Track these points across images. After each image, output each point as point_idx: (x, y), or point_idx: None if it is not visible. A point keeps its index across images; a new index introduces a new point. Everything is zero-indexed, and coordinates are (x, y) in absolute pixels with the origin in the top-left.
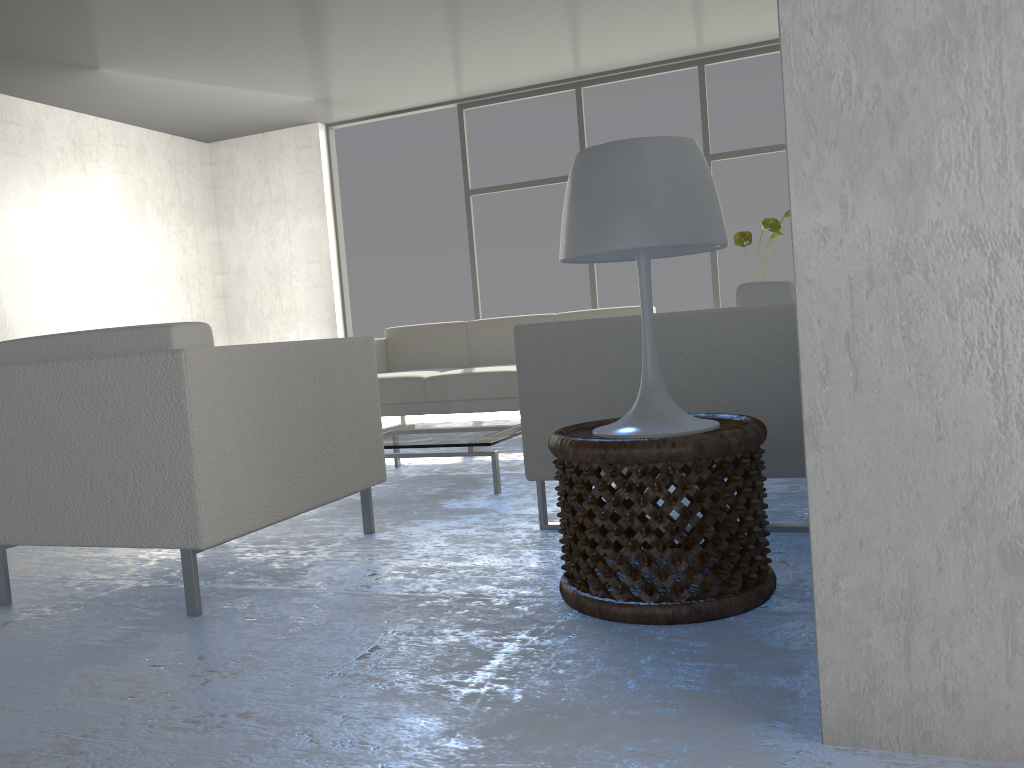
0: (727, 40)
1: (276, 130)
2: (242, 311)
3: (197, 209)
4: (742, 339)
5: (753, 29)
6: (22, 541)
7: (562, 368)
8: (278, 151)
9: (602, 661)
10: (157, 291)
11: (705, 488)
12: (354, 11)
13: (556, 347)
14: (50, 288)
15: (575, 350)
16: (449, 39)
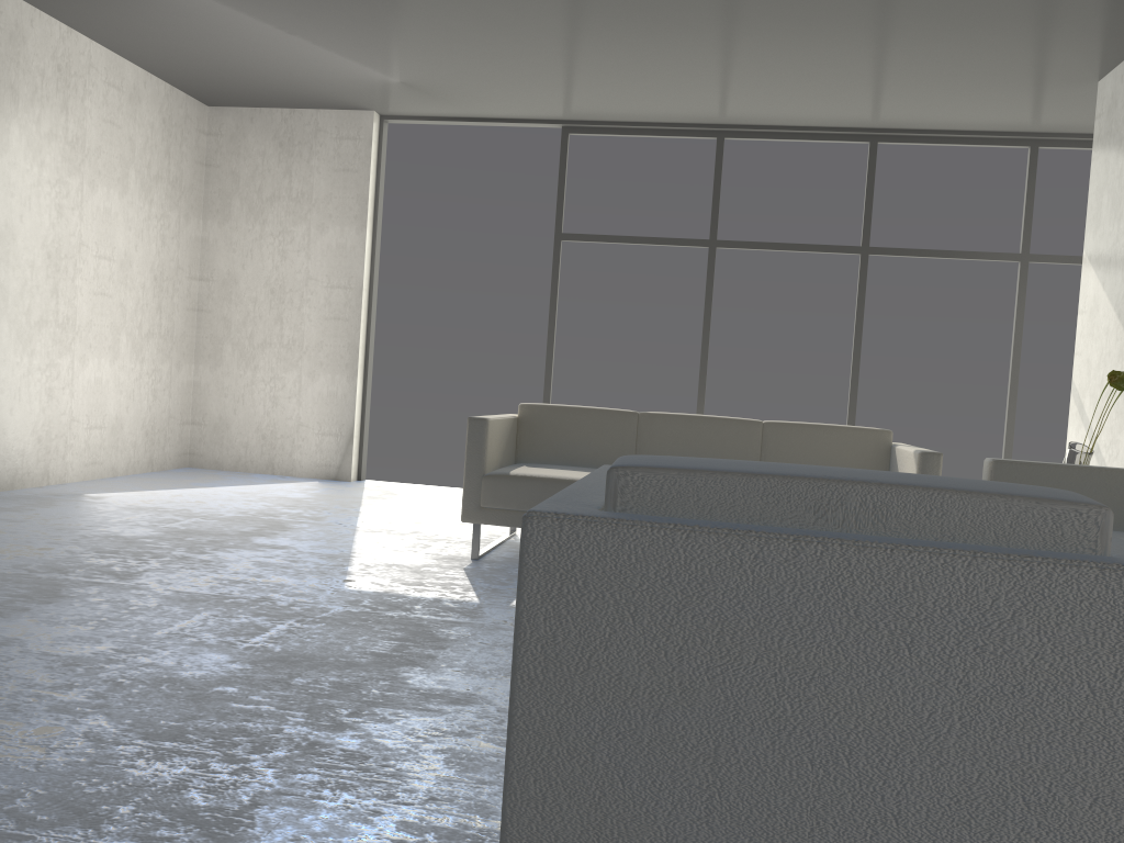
0: (921, 120)
1: (312, 109)
2: (222, 334)
3: (185, 190)
4: None
5: (960, 114)
6: None
7: None
8: (311, 136)
9: None
10: (126, 291)
11: None
12: None
13: None
14: None
15: None
16: (637, 46)
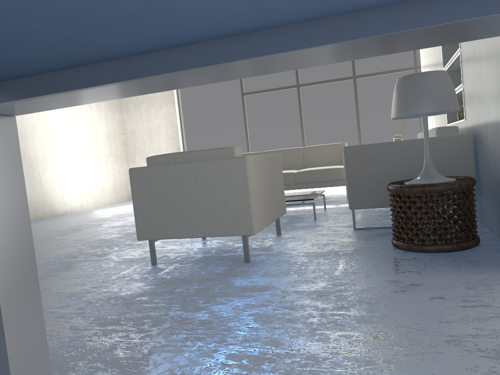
0: None
1: None
2: (134, 151)
3: (112, 103)
4: (442, 149)
5: None
6: (166, 237)
7: (365, 163)
8: None
9: (437, 262)
10: (97, 142)
11: (461, 201)
12: None
13: (363, 155)
14: (54, 141)
15: (371, 156)
16: None
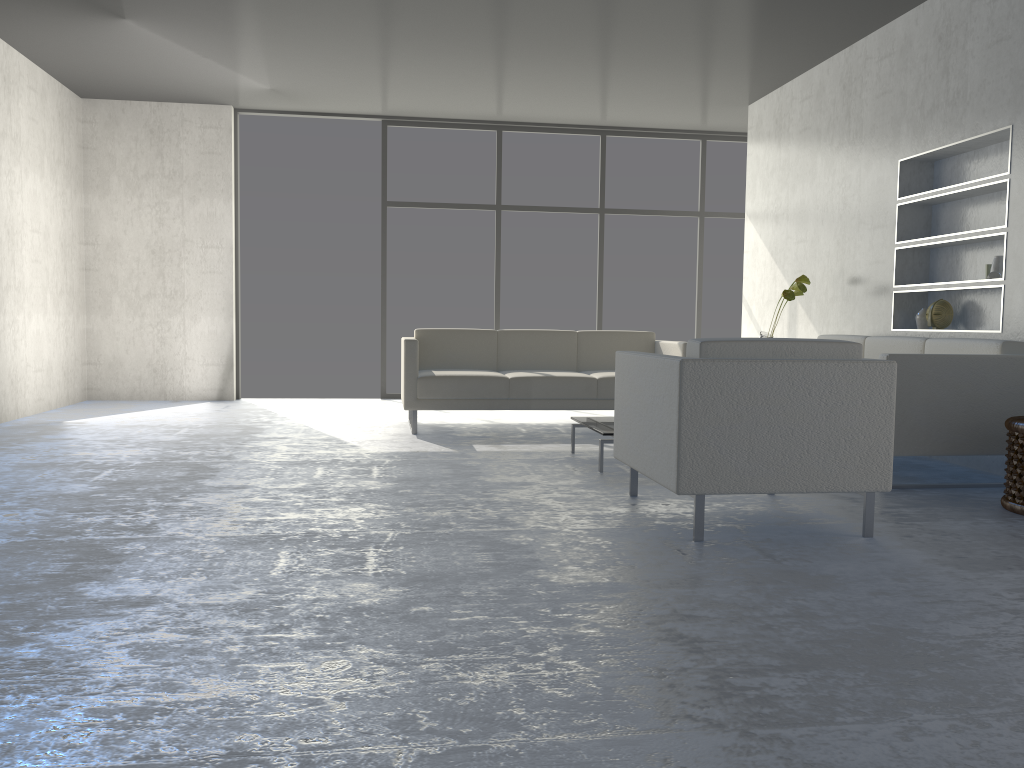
0: (636, 122)
1: (177, 103)
2: (110, 288)
3: (73, 170)
4: (1018, 374)
5: (662, 120)
6: (736, 491)
7: (915, 384)
8: (178, 125)
9: None
10: (48, 257)
11: None
12: (441, 41)
13: (913, 370)
14: None
15: (925, 373)
16: (467, 76)
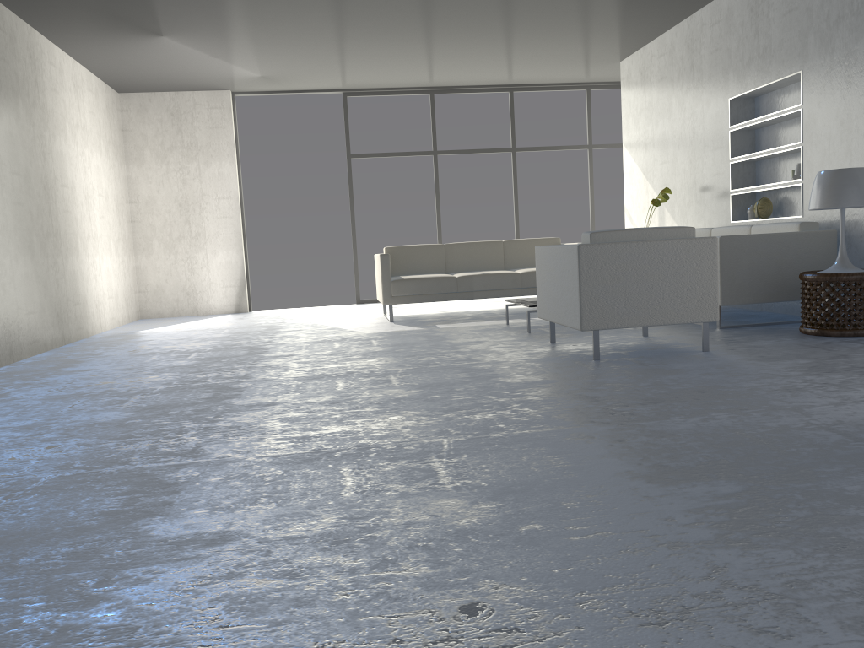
0: (535, 80)
1: (190, 91)
2: (150, 234)
3: (118, 147)
4: (811, 244)
5: (555, 77)
6: (618, 326)
7: (740, 255)
8: (191, 108)
9: None
10: (109, 214)
11: None
12: (390, 34)
13: (738, 246)
14: (73, 206)
15: (746, 247)
16: (408, 56)
